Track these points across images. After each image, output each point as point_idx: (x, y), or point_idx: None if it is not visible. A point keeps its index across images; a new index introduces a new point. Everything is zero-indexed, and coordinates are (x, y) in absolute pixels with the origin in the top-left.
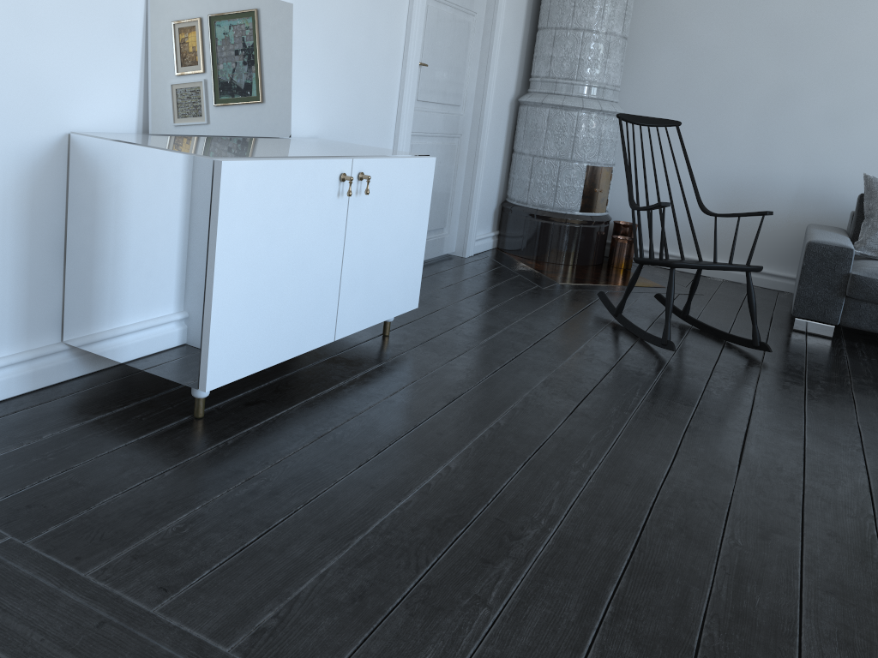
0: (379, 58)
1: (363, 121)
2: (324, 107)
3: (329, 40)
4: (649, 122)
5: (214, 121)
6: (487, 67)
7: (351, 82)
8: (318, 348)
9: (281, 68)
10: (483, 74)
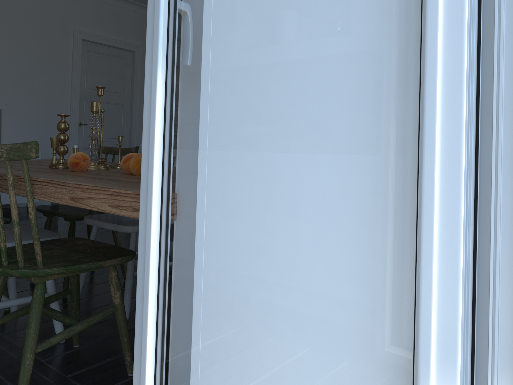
0: (54, 123)
1: (47, 144)
2: (23, 140)
3: (23, 118)
4: None
5: None
6: (132, 123)
7: (37, 131)
8: None
9: None
10: (131, 126)
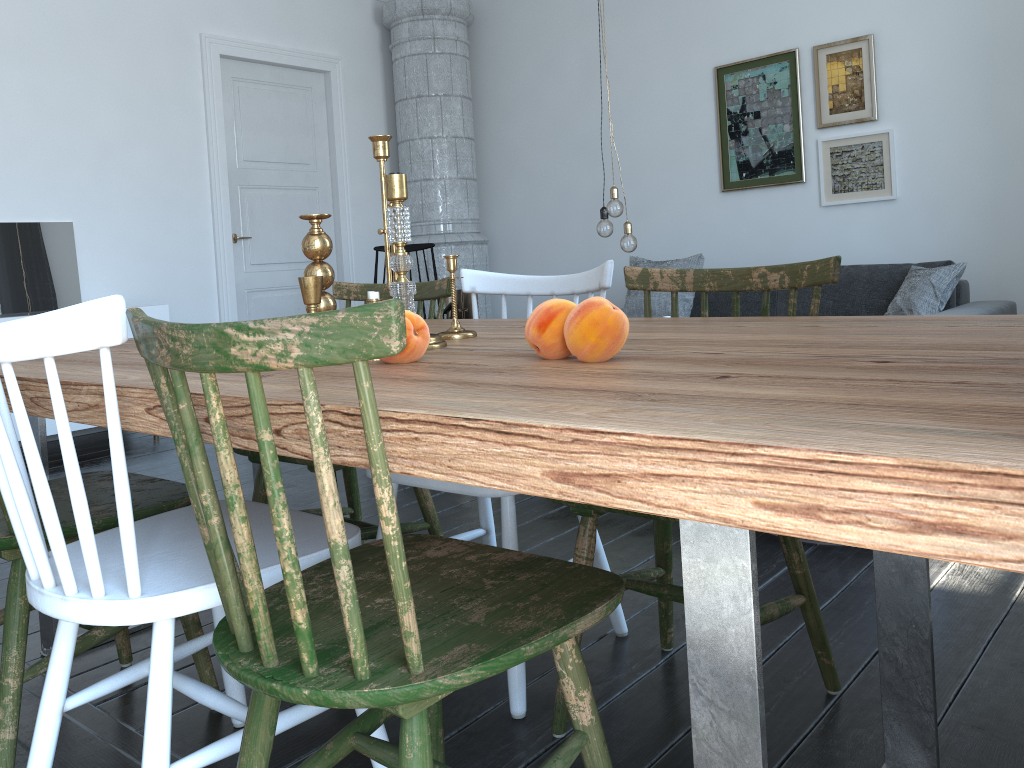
0: (183, 241)
1: (174, 287)
2: (124, 283)
3: (119, 238)
4: (409, 248)
5: (3, 305)
6: (339, 226)
7: (152, 263)
8: (90, 444)
9: (66, 264)
10: (338, 233)
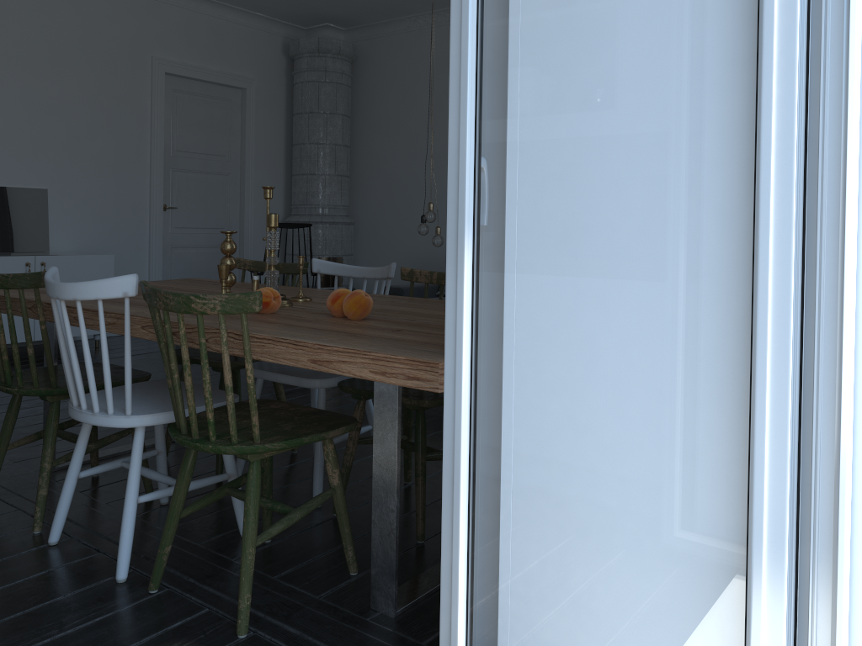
0: (126, 208)
1: (117, 241)
2: (81, 236)
3: (80, 203)
4: (293, 226)
5: None
6: (243, 203)
7: (102, 222)
8: None
9: (40, 219)
10: (242, 208)
